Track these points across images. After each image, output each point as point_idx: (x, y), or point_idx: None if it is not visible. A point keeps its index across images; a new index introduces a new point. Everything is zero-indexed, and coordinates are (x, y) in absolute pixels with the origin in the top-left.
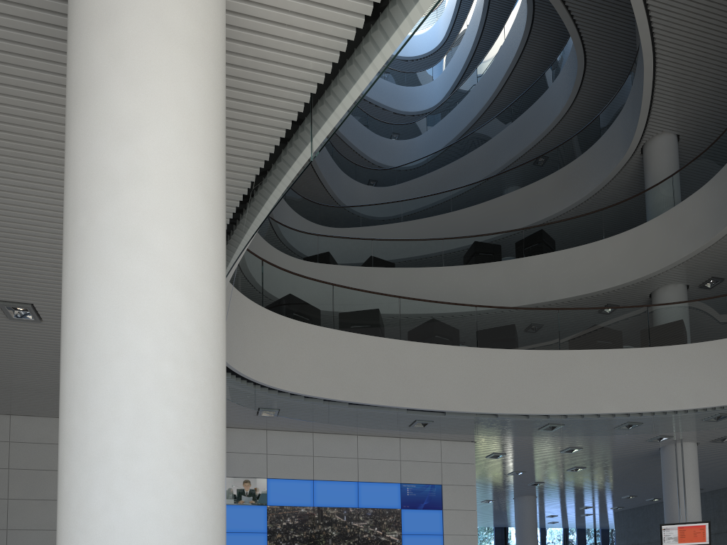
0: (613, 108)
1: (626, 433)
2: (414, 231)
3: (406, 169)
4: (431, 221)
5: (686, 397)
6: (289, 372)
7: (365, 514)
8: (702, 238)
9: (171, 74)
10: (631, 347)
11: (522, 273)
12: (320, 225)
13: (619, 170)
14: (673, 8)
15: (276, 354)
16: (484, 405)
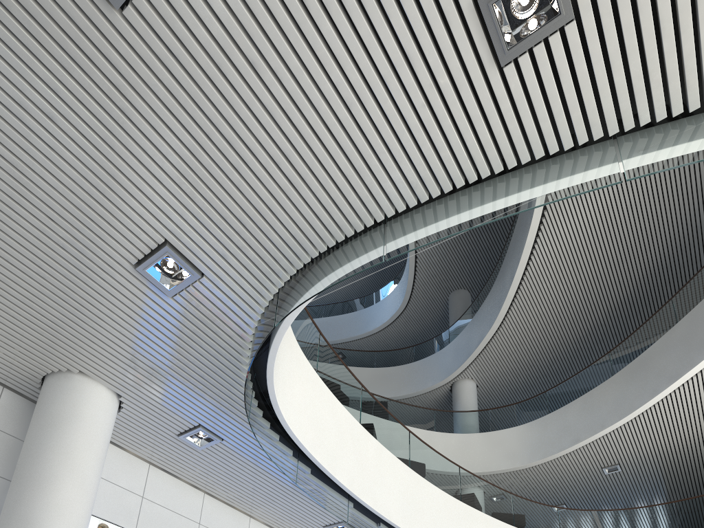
0: (427, 346)
1: None
2: None
3: None
4: None
5: None
6: (287, 395)
7: None
8: (519, 461)
9: None
10: (504, 522)
11: None
12: None
13: (431, 390)
14: (529, 301)
15: (283, 365)
16: None
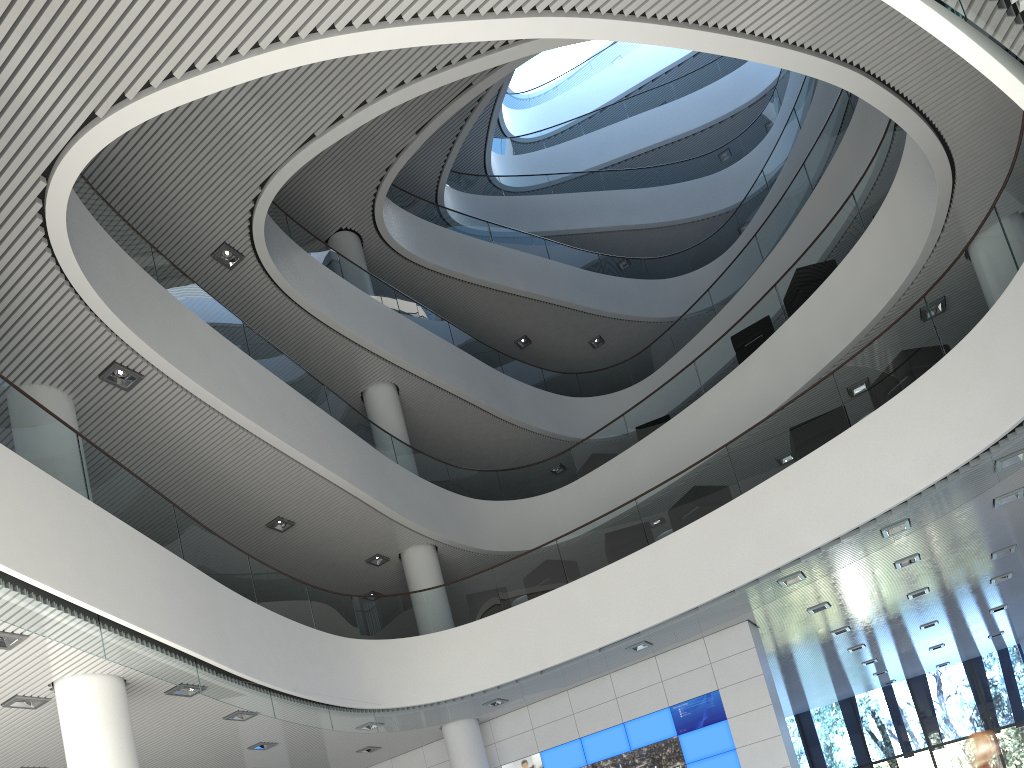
0: None
1: (858, 557)
2: (729, 320)
3: (746, 206)
4: (743, 294)
5: (912, 474)
6: (468, 675)
7: (640, 755)
8: (933, 184)
9: (81, 763)
10: (827, 440)
11: (784, 348)
12: (631, 386)
13: None
14: None
15: (452, 666)
16: (669, 608)
